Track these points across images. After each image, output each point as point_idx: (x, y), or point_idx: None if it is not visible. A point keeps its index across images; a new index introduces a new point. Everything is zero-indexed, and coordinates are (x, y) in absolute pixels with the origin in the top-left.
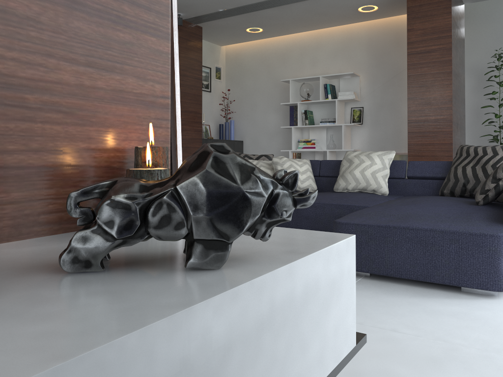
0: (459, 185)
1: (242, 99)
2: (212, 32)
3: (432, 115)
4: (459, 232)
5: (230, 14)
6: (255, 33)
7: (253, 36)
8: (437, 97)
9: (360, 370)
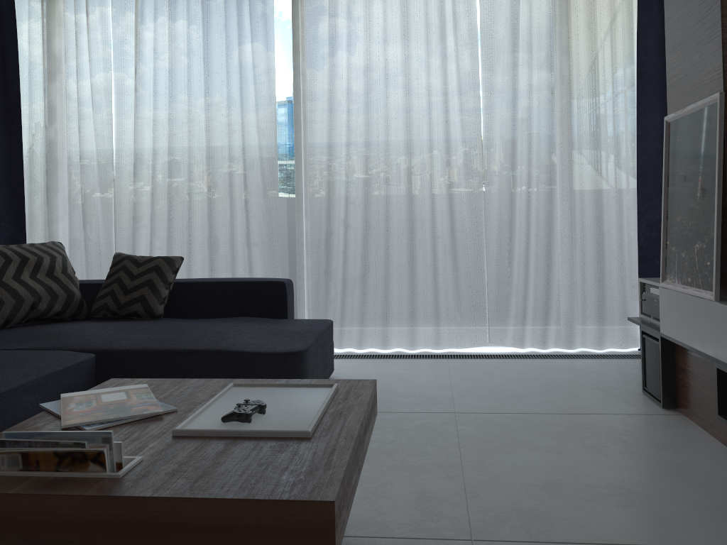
0: (25, 308)
1: None
2: None
3: None
4: (329, 326)
5: None
6: None
7: None
8: None
9: (529, 392)
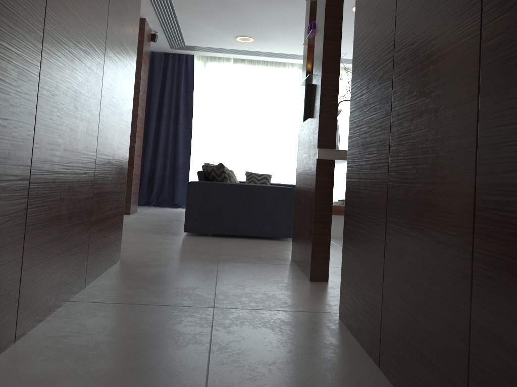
0: None
1: None
2: None
3: (140, 132)
4: None
5: None
6: None
7: None
8: (142, 118)
9: None
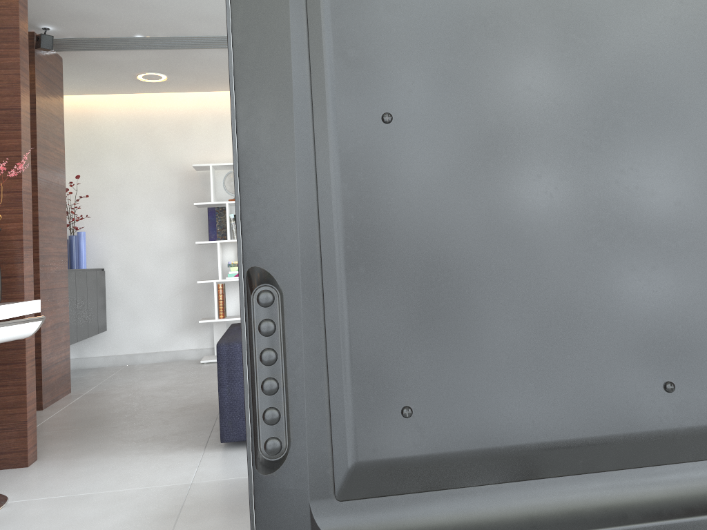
0: None
1: (100, 194)
2: (70, 69)
3: None
4: None
5: (145, 46)
6: (146, 82)
7: (135, 87)
8: None
9: None
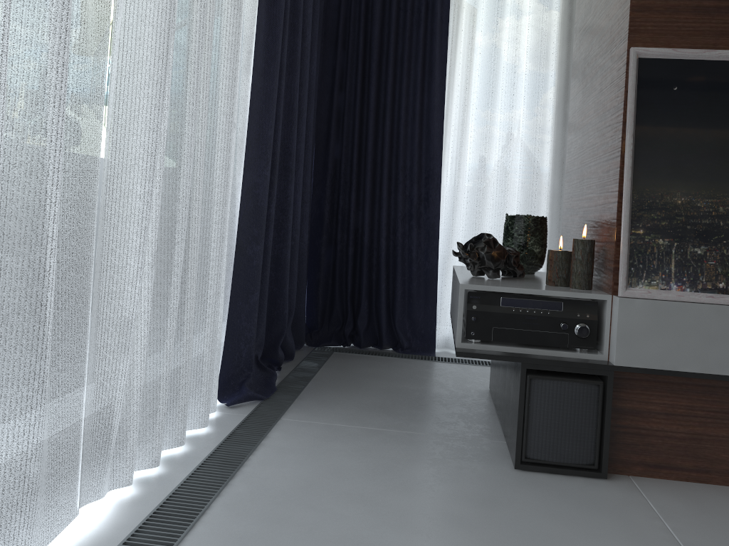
0: None
1: None
2: None
3: None
4: None
5: None
6: None
7: None
8: None
9: None
